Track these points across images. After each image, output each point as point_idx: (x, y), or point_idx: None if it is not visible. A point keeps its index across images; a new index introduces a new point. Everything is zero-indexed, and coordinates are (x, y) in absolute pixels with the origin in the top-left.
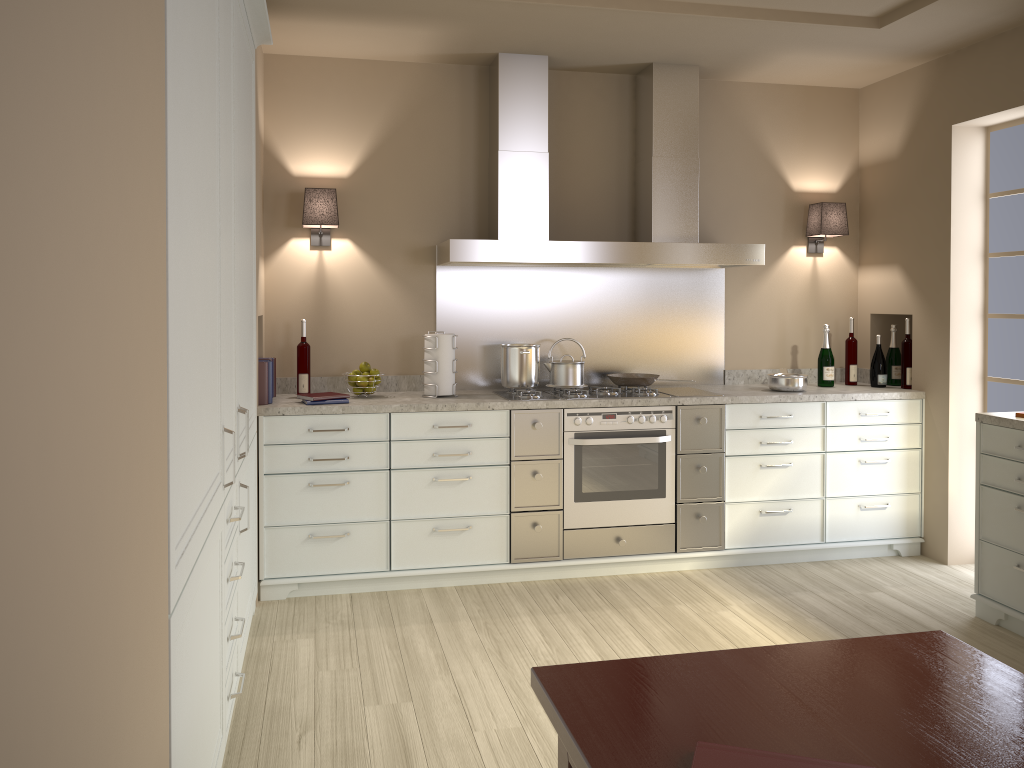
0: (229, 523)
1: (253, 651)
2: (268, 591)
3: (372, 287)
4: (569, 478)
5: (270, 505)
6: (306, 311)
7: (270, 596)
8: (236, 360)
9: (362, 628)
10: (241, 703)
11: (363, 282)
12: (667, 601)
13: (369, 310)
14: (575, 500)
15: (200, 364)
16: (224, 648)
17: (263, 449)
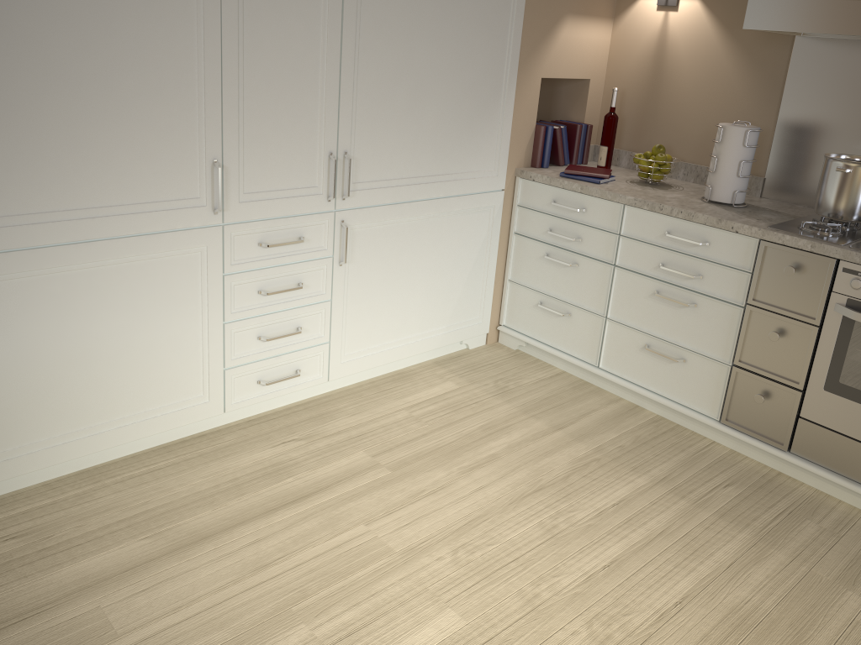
0: (280, 248)
1: (409, 372)
2: (504, 337)
3: (713, 59)
4: (824, 356)
5: (515, 262)
6: (641, 80)
7: (504, 342)
8: (329, 109)
9: (503, 400)
10: (324, 398)
11: (704, 52)
12: (851, 580)
13: (704, 87)
14: (825, 388)
15: (71, 95)
16: (221, 340)
17: (515, 209)
